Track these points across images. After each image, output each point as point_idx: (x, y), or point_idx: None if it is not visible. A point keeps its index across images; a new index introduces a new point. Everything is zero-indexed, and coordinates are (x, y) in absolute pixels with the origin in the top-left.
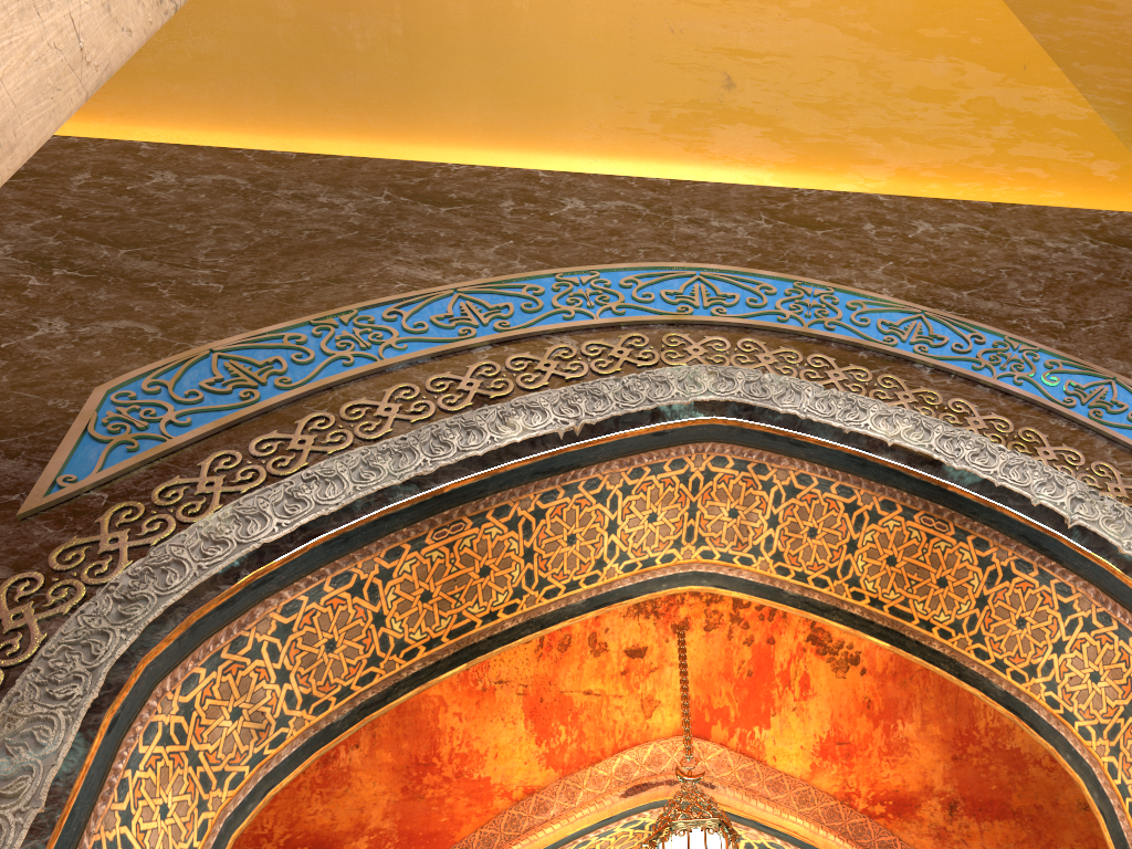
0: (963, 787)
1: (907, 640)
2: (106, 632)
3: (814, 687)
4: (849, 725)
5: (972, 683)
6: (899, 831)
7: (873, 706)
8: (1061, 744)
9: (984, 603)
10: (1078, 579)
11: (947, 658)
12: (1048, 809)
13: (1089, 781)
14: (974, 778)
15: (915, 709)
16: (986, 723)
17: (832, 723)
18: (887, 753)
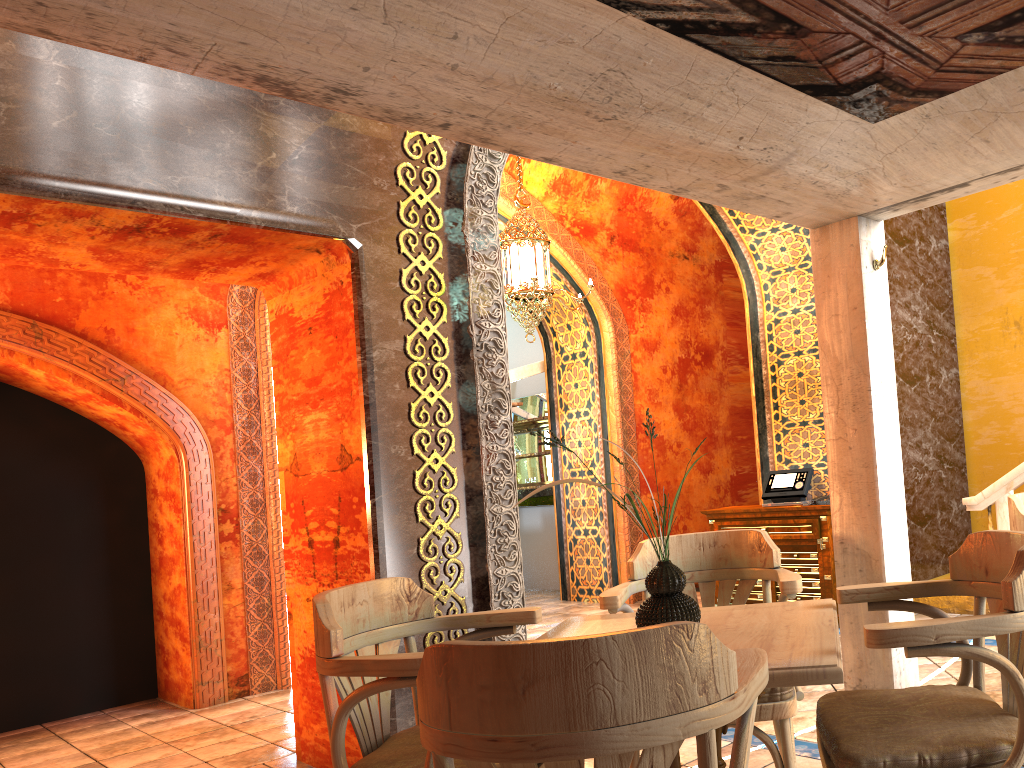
0: (619, 228)
1: None
2: (491, 168)
3: None
4: (573, 174)
5: (715, 221)
6: (584, 247)
7: None
8: (743, 265)
9: None
10: None
11: (711, 206)
12: (656, 252)
13: (748, 285)
14: (625, 225)
15: None
16: (641, 194)
17: (564, 170)
18: (586, 197)
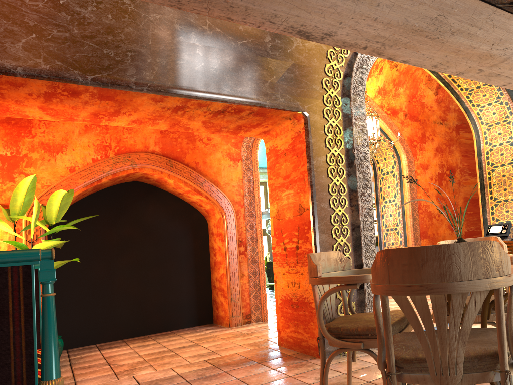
0: (409, 110)
1: (449, 87)
2: (361, 78)
3: (382, 71)
4: (387, 85)
5: (459, 102)
6: (393, 120)
7: (395, 81)
8: (473, 123)
9: (479, 88)
10: (507, 94)
11: (457, 94)
12: (426, 121)
13: (476, 132)
14: (412, 108)
15: (405, 85)
16: (419, 93)
17: (383, 84)
18: (393, 96)
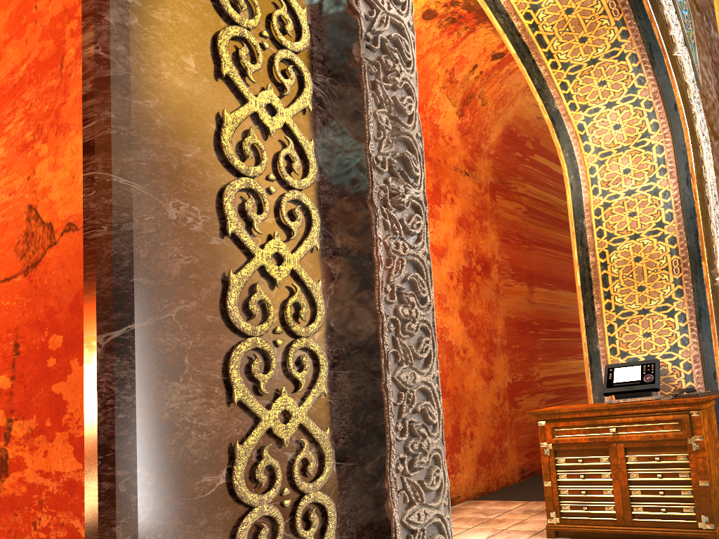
0: None
1: (528, 57)
2: None
3: None
4: None
5: (542, 97)
6: None
7: None
8: (567, 148)
9: (593, 63)
10: (653, 81)
11: (542, 78)
12: (442, 164)
13: (571, 170)
14: None
15: None
16: (432, 104)
17: None
18: None
